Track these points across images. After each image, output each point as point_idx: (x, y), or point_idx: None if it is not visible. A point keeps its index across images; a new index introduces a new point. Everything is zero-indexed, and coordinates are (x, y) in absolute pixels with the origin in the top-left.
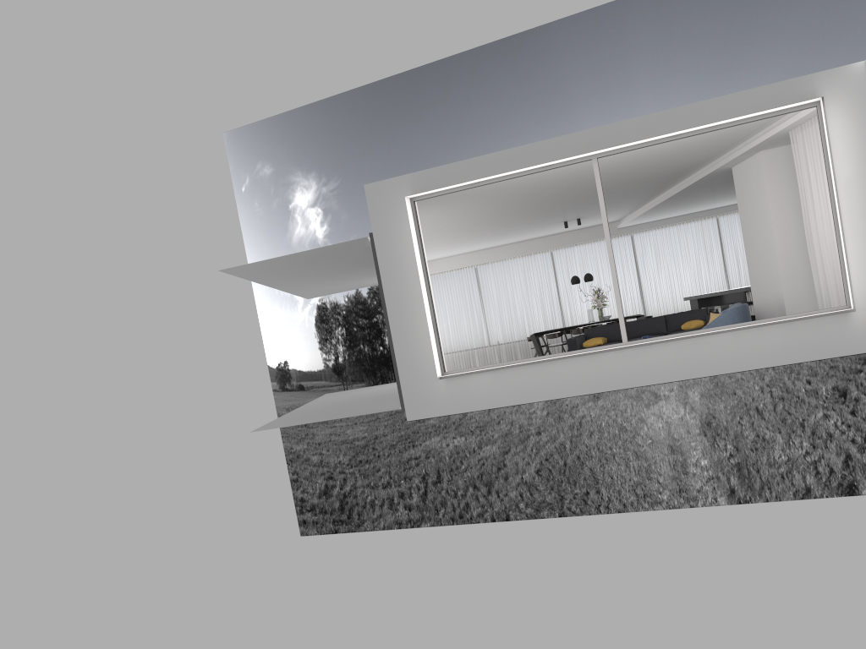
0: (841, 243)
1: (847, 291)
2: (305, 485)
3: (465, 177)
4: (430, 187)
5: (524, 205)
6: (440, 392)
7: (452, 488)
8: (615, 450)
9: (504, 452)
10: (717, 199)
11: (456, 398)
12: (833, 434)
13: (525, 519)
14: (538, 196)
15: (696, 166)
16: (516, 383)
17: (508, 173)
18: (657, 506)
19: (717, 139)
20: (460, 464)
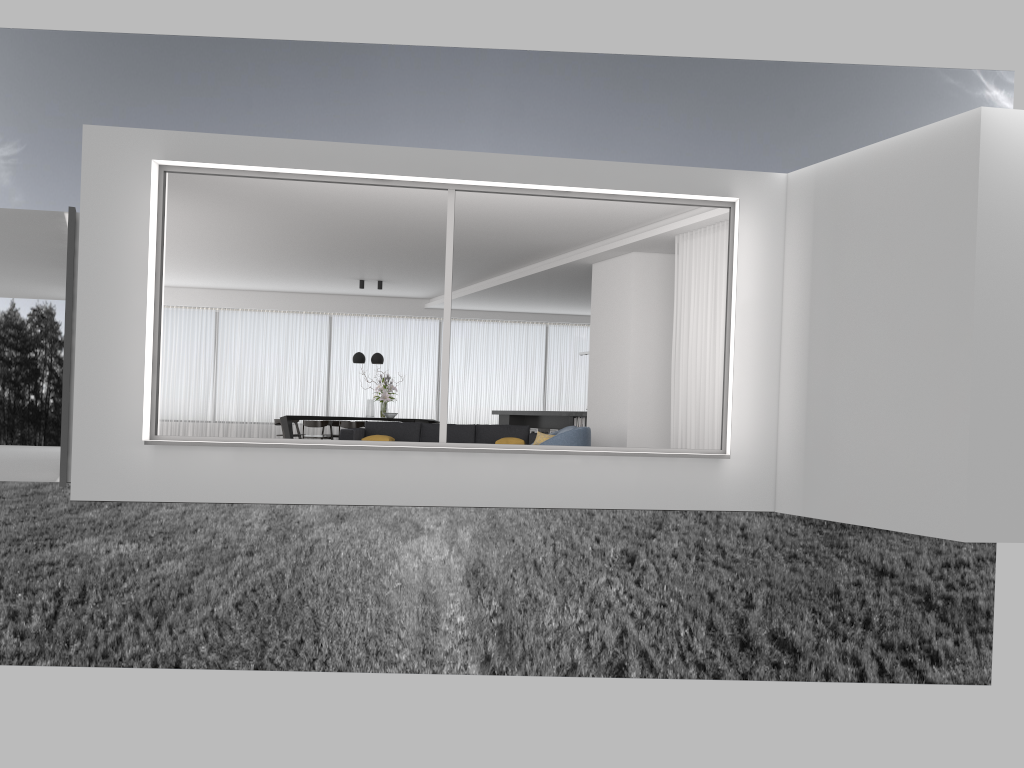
0: (729, 375)
1: (725, 433)
2: None
3: (256, 161)
4: (197, 159)
5: (318, 239)
6: (140, 464)
7: (100, 613)
8: (351, 590)
9: (194, 572)
10: (556, 301)
11: (165, 478)
12: (613, 604)
13: (205, 668)
14: (342, 231)
15: (551, 251)
16: (268, 471)
17: (325, 173)
18: (391, 668)
19: (591, 221)
20: (122, 581)
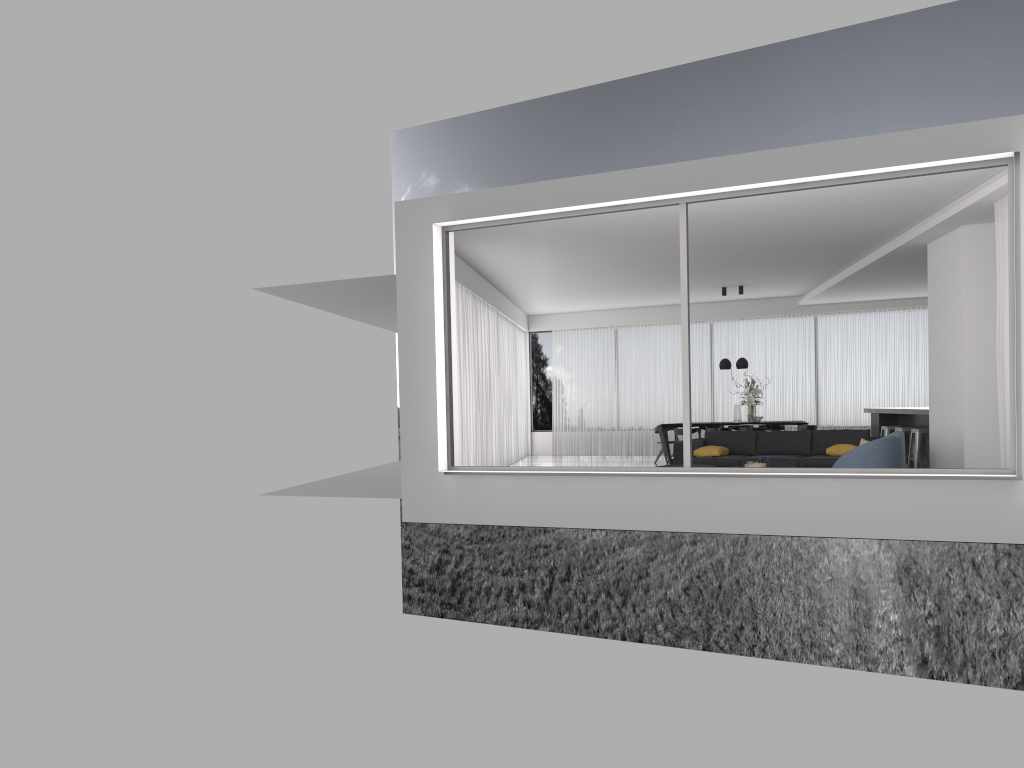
0: (1015, 375)
1: (1014, 449)
2: (417, 554)
3: (518, 207)
4: (473, 215)
5: (651, 259)
6: (447, 491)
7: (581, 589)
8: (783, 581)
9: (649, 558)
10: (926, 284)
11: (465, 503)
12: None
13: (662, 644)
14: (664, 249)
15: (881, 235)
16: (542, 497)
17: (567, 209)
18: (825, 661)
19: (896, 200)
20: (595, 563)
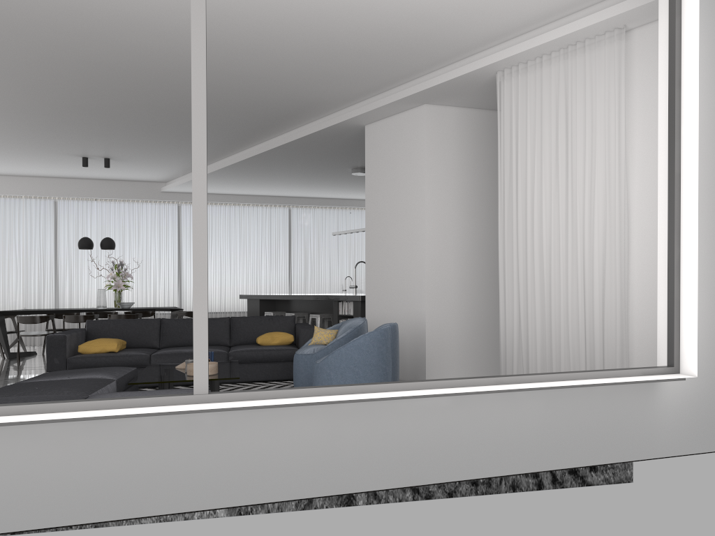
0: (682, 246)
1: (678, 340)
2: None
3: None
4: None
5: (6, 88)
6: None
7: None
8: None
9: None
10: (303, 181)
11: None
12: None
13: None
14: (35, 71)
15: (314, 110)
16: None
17: None
18: (146, 519)
19: (384, 54)
20: None
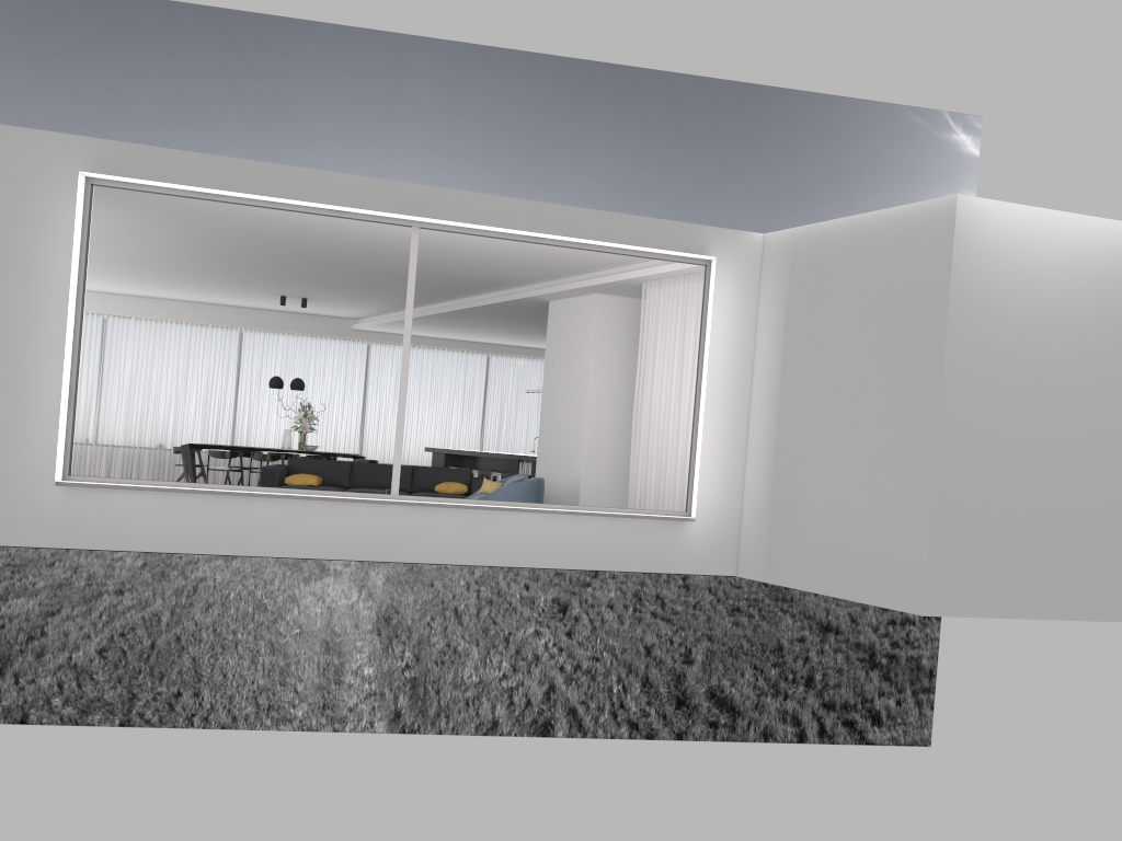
0: (698, 436)
1: (691, 496)
2: None
3: (198, 179)
4: (129, 173)
5: (243, 254)
6: (47, 507)
7: None
8: (241, 636)
9: (49, 613)
10: (502, 332)
11: (77, 522)
12: (541, 657)
13: (58, 724)
14: (273, 248)
15: (505, 283)
16: (197, 519)
17: (278, 200)
18: (285, 725)
19: (554, 260)
20: None
